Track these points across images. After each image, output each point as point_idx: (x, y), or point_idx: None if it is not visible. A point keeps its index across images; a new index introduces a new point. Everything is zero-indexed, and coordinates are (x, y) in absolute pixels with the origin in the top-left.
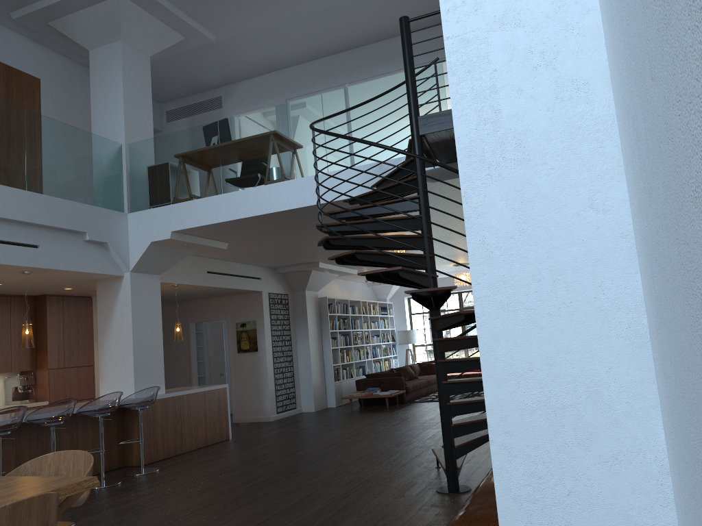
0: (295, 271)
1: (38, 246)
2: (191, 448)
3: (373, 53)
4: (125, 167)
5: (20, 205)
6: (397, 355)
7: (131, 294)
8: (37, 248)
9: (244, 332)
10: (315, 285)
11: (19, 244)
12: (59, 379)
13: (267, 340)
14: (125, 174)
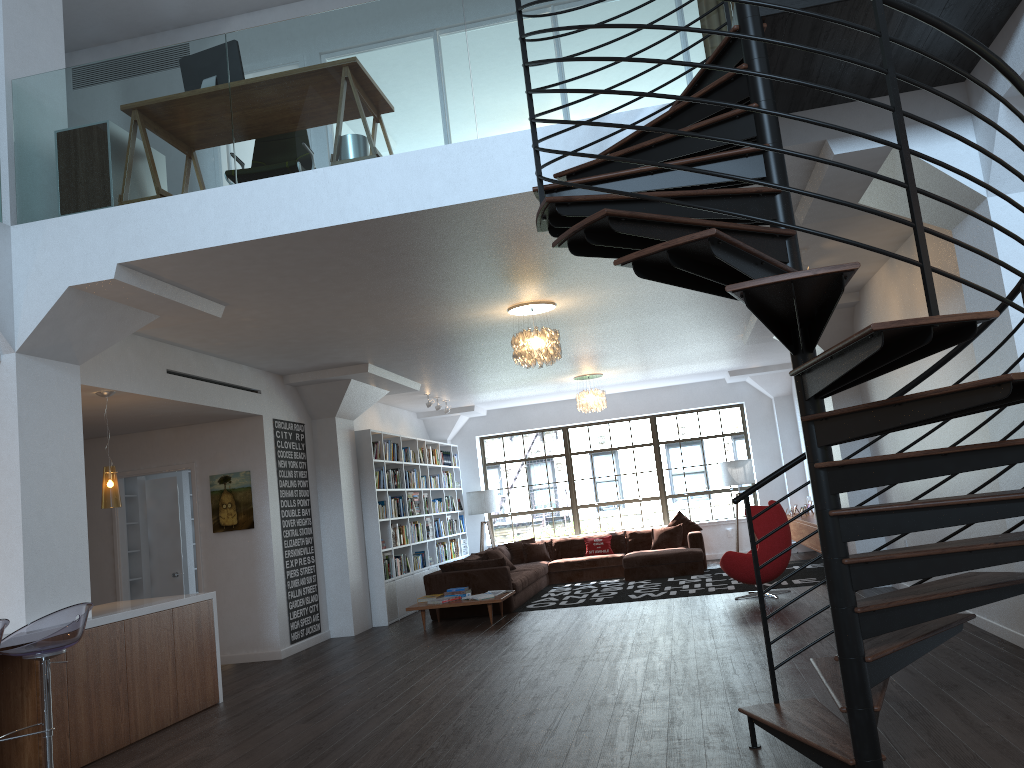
0: (321, 381)
1: None
2: (148, 730)
3: None
4: (6, 127)
5: None
6: (466, 532)
7: (19, 401)
8: None
9: (227, 493)
10: (352, 409)
11: None
12: None
13: (272, 506)
14: (4, 141)
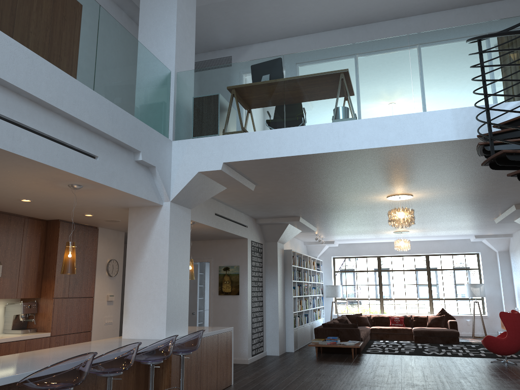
0: (274, 223)
1: (96, 158)
2: None
3: (386, 29)
4: (173, 94)
5: (88, 106)
6: (324, 306)
7: (170, 225)
8: (95, 160)
9: (226, 275)
10: (284, 238)
11: (78, 151)
12: (63, 309)
13: (248, 284)
14: (172, 101)
